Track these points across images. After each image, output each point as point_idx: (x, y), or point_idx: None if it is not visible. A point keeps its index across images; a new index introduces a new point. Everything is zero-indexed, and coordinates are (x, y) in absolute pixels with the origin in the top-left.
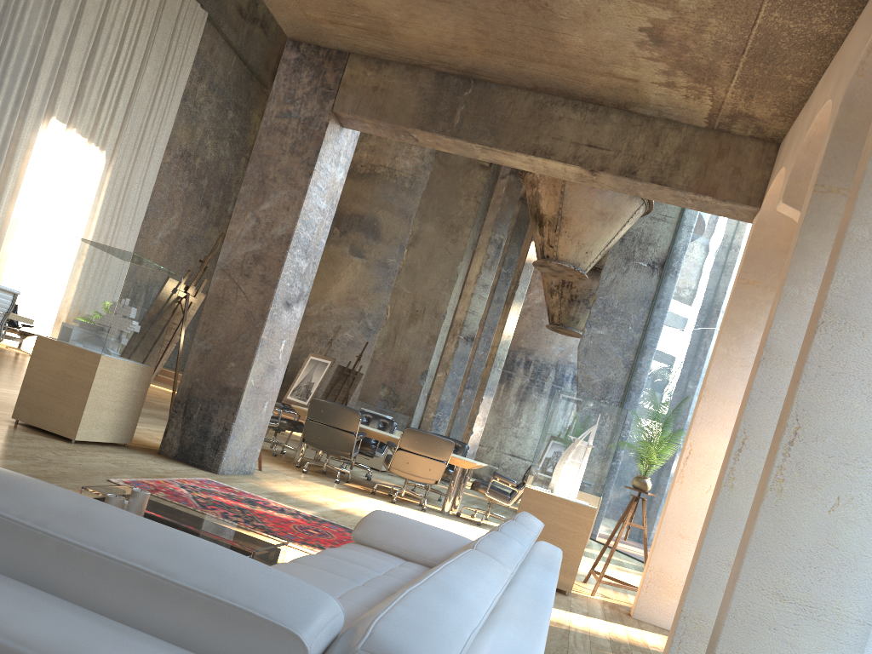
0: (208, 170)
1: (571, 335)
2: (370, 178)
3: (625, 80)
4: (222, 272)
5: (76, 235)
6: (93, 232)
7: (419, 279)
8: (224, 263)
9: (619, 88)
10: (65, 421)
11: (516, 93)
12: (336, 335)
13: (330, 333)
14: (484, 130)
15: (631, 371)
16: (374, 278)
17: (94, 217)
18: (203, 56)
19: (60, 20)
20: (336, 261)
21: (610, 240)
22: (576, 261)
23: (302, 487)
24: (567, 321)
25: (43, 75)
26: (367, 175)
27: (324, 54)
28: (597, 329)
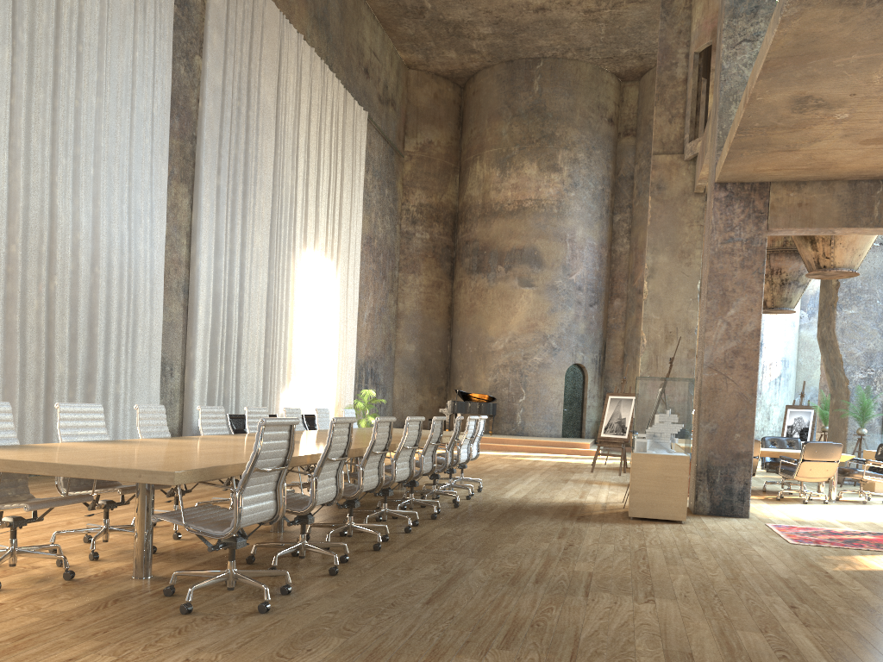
0: (381, 246)
1: (781, 313)
2: (519, 213)
3: None
4: (709, 368)
5: (328, 340)
6: (337, 333)
7: (665, 304)
8: (708, 362)
9: None
10: (673, 509)
11: None
12: (526, 362)
13: (520, 361)
14: None
15: None
16: (547, 302)
17: (336, 320)
18: (366, 150)
19: (300, 165)
20: (508, 296)
21: (874, 239)
22: (851, 264)
23: (771, 510)
24: (781, 303)
25: (298, 216)
26: (516, 211)
27: (748, 187)
28: (847, 309)
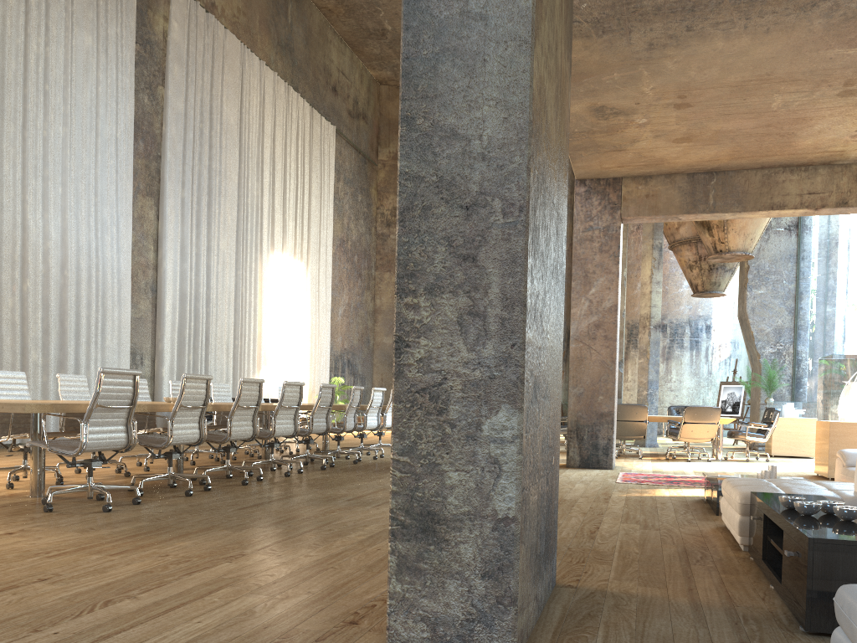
0: (355, 248)
1: (713, 296)
2: None
3: (834, 152)
4: (575, 340)
5: (300, 333)
6: (309, 327)
7: None
8: (575, 335)
9: (828, 156)
10: None
11: (747, 173)
12: None
13: None
14: (732, 203)
15: (795, 315)
16: None
17: (307, 315)
18: (337, 160)
19: (265, 177)
20: None
21: (765, 224)
22: (745, 247)
23: (645, 465)
24: (710, 287)
25: (264, 222)
26: None
27: (603, 182)
28: (757, 290)
